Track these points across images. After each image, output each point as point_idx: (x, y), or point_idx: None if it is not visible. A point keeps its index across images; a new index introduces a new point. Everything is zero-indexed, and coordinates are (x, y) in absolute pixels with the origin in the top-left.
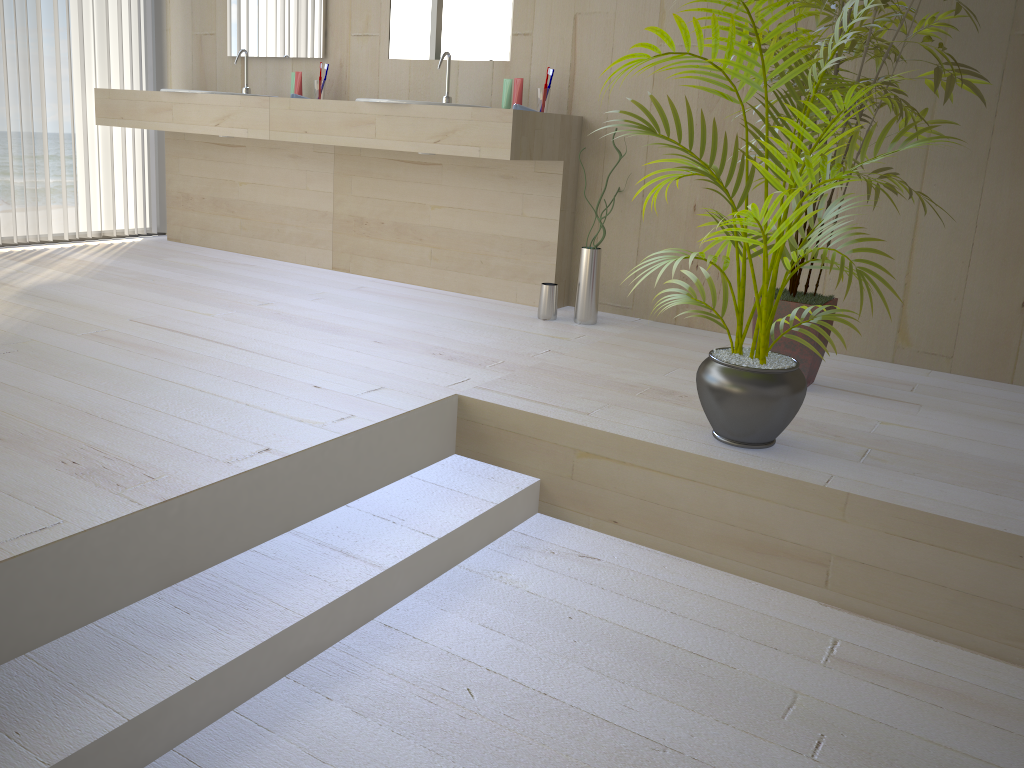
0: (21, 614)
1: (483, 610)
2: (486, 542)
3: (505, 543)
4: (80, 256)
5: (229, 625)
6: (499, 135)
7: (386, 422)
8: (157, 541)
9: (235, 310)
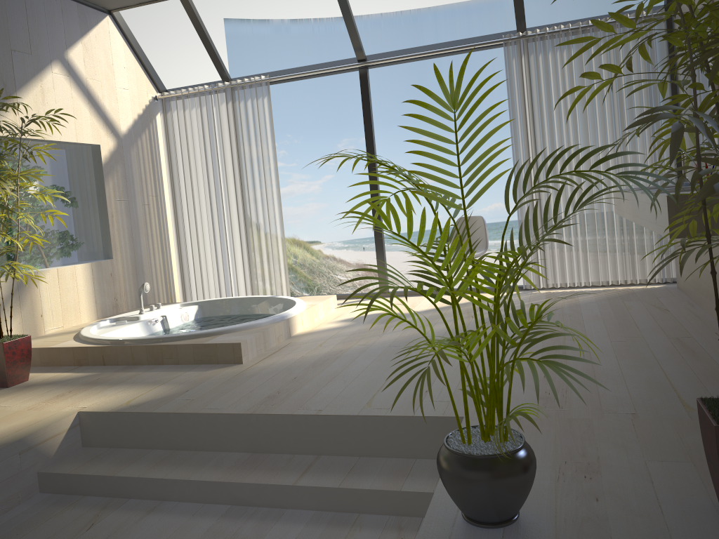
0: (197, 435)
1: (312, 533)
2: (391, 512)
3: (400, 520)
4: (585, 297)
5: (228, 471)
6: (665, 217)
7: (389, 417)
8: (247, 429)
9: (544, 341)
